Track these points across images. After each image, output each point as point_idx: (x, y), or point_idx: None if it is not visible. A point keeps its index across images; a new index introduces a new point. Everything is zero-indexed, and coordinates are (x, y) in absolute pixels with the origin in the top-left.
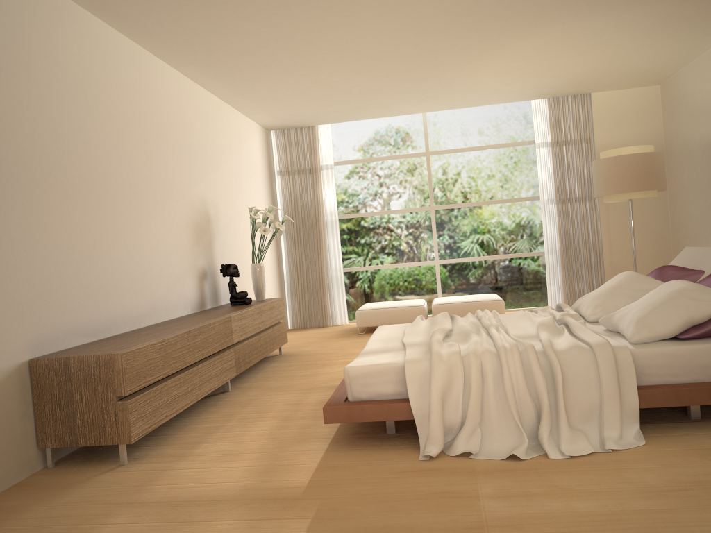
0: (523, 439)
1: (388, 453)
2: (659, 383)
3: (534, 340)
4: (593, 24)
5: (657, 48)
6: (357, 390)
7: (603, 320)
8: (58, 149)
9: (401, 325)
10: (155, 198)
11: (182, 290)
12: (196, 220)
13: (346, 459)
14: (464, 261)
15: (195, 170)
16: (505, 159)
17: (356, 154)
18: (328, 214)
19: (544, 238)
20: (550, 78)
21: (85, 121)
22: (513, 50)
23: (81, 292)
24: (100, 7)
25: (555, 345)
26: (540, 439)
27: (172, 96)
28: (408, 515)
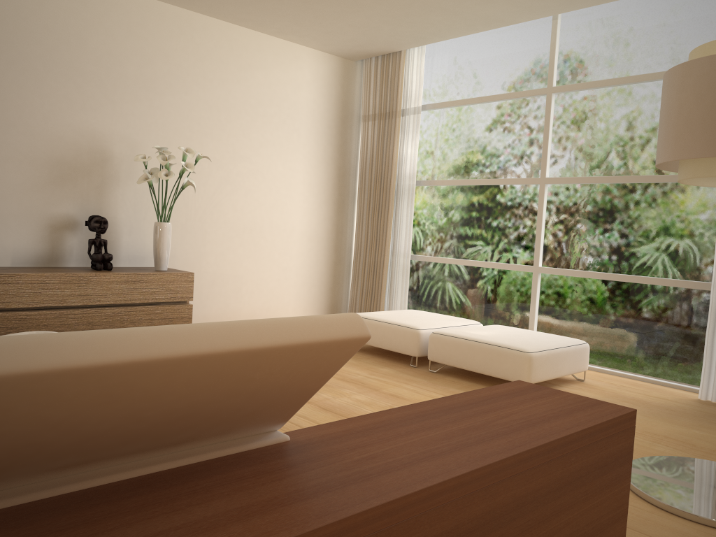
0: None
1: None
2: None
3: None
4: None
5: None
6: None
7: None
8: None
9: None
10: None
11: None
12: (60, 156)
13: None
14: (577, 275)
15: (76, 94)
16: None
17: (458, 92)
18: (408, 177)
19: None
20: None
21: None
22: None
23: None
24: None
25: None
26: None
27: None
28: None
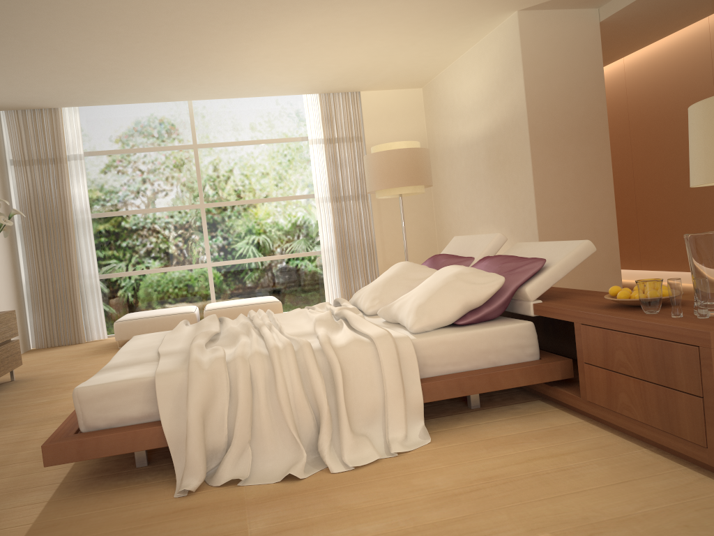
0: (301, 454)
1: (134, 494)
2: (442, 373)
3: (311, 337)
4: (361, 11)
5: (420, 46)
6: (93, 417)
7: (382, 312)
8: None
9: (161, 333)
10: None
11: None
12: None
13: (76, 510)
14: (239, 262)
15: None
16: (279, 155)
17: (112, 144)
18: (79, 212)
19: (320, 237)
20: (320, 71)
21: None
22: (281, 32)
23: None
24: None
25: (334, 341)
26: (320, 451)
27: None
28: None
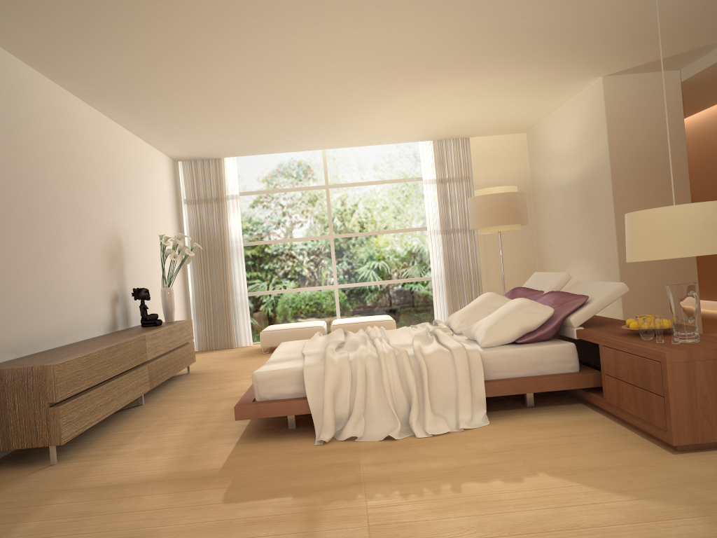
0: (397, 424)
1: (289, 442)
2: (502, 377)
3: (409, 347)
4: (463, 85)
5: (519, 104)
6: (264, 391)
7: (465, 331)
8: None
9: (302, 341)
10: (73, 226)
11: (97, 312)
12: (109, 246)
13: (254, 448)
14: (361, 285)
15: (108, 200)
16: (397, 193)
17: (260, 185)
18: (234, 241)
19: (431, 264)
20: (433, 125)
21: (12, 156)
22: (399, 101)
23: (8, 312)
24: (27, 54)
25: (424, 350)
26: (410, 423)
27: (88, 131)
28: (305, 480)
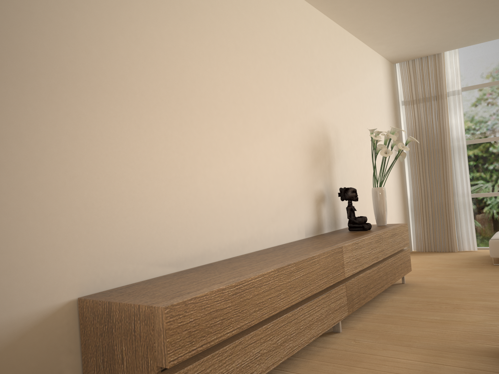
0: None
1: None
2: None
3: None
4: None
5: None
6: None
7: None
8: (138, 54)
9: None
10: (266, 117)
11: (296, 214)
12: (313, 143)
13: None
14: None
15: (314, 93)
16: None
17: (486, 77)
18: (455, 139)
19: None
20: None
21: (177, 28)
22: None
23: (163, 216)
24: None
25: None
26: None
27: (289, 18)
28: None
